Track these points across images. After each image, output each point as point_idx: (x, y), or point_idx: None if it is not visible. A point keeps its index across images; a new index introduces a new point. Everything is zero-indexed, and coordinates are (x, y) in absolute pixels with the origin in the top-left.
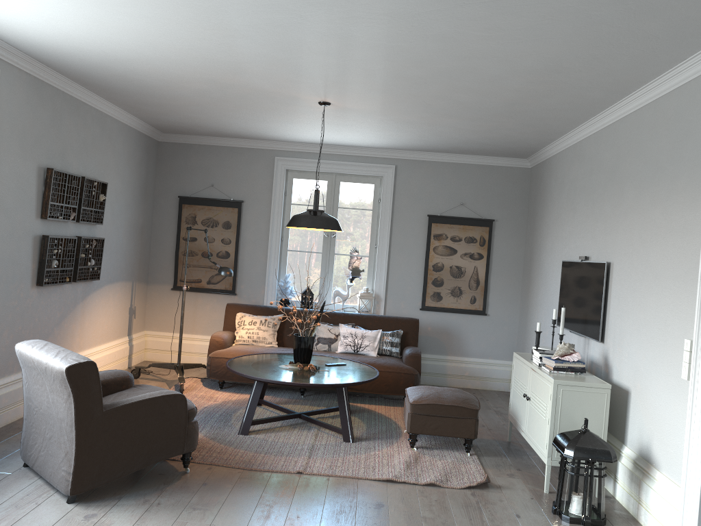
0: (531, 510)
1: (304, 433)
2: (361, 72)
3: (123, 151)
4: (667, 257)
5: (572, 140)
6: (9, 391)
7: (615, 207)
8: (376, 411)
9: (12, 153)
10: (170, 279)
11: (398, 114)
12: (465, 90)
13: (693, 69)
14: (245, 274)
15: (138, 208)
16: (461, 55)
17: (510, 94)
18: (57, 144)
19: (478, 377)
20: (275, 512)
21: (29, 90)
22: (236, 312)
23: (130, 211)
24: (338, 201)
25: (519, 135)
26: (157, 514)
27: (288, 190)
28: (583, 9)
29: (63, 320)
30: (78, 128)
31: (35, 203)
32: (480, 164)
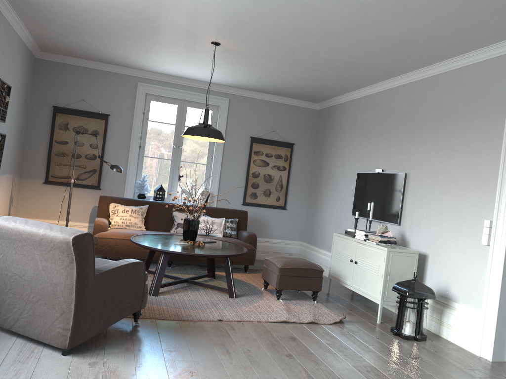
0: (381, 334)
1: (196, 293)
2: (272, 22)
3: (17, 61)
4: (464, 169)
5: (367, 92)
6: None
7: (411, 137)
8: None
9: None
10: (42, 175)
11: (263, 59)
12: (332, 47)
13: (491, 52)
14: (108, 174)
15: (21, 112)
16: (357, 21)
17: (358, 54)
18: None
19: (279, 252)
20: (230, 348)
21: None
22: (109, 203)
23: (17, 114)
24: (185, 121)
25: (331, 85)
26: (146, 357)
27: (146, 110)
28: (469, 1)
29: None
30: None
31: None
32: (287, 103)
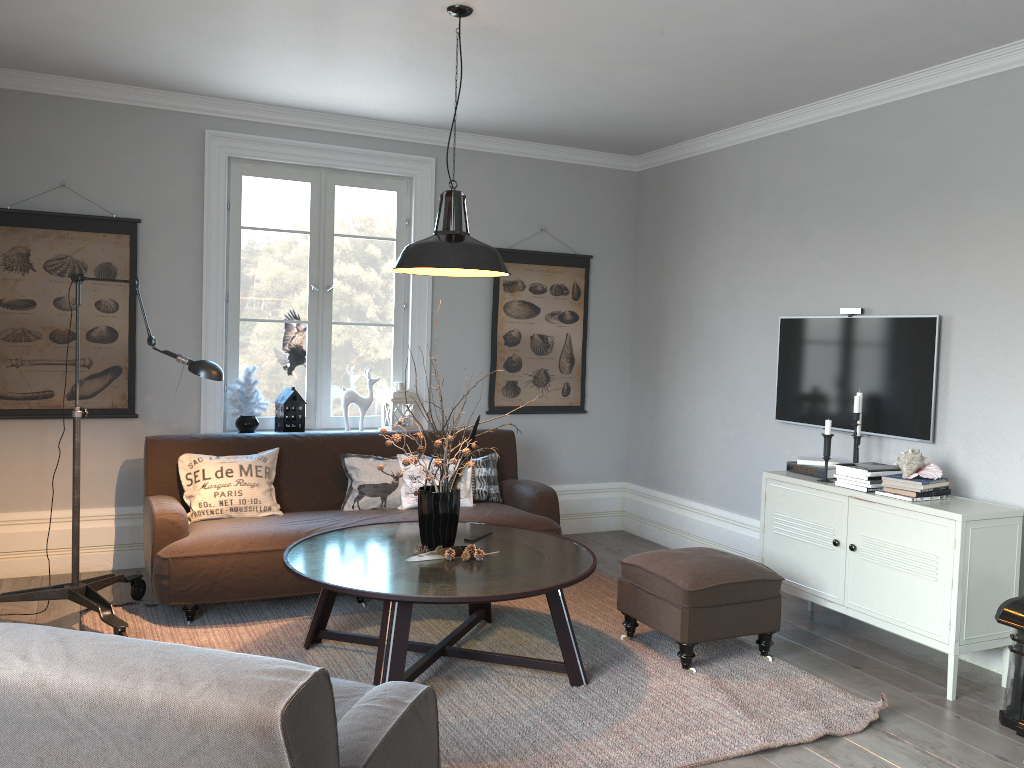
0: (994, 740)
1: (485, 687)
2: None
3: None
4: None
5: (788, 123)
6: None
7: (948, 228)
8: (520, 608)
9: None
10: None
11: (570, 50)
12: (782, 7)
13: None
14: (154, 374)
15: None
16: None
17: (837, 24)
18: None
19: (578, 513)
20: None
21: None
22: (174, 454)
23: None
24: (333, 222)
25: (702, 111)
26: None
27: (233, 200)
28: None
29: None
30: None
31: None
32: (568, 162)
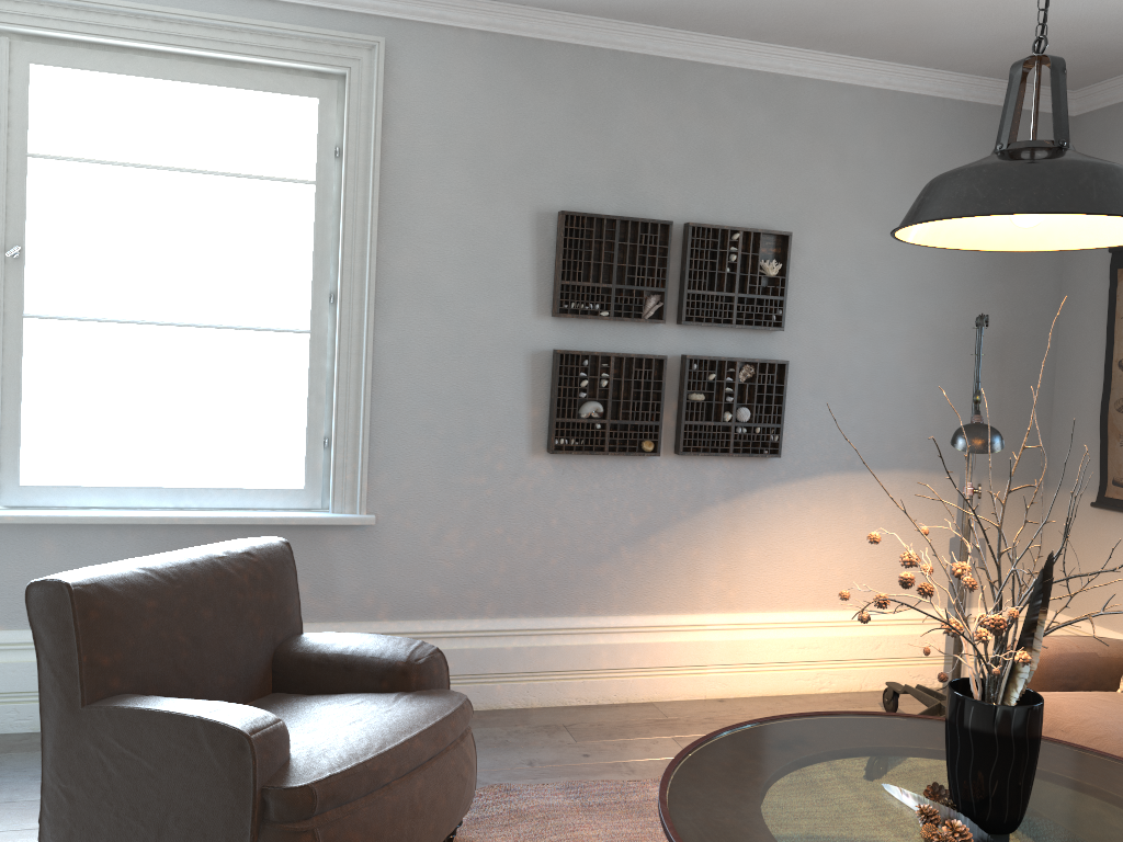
0: None
1: None
2: None
3: (886, 157)
4: None
5: None
6: (457, 648)
7: None
8: None
9: (449, 191)
10: (1094, 478)
11: None
12: None
13: None
14: None
15: (977, 293)
16: None
17: None
18: (600, 163)
19: None
20: None
21: (495, 63)
22: None
23: (934, 300)
24: None
25: None
26: None
27: None
28: None
29: (653, 535)
30: (679, 121)
31: (530, 285)
32: None
